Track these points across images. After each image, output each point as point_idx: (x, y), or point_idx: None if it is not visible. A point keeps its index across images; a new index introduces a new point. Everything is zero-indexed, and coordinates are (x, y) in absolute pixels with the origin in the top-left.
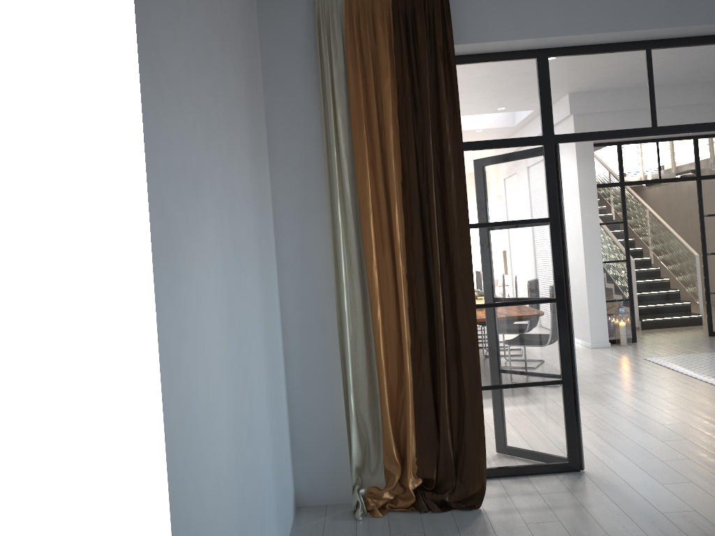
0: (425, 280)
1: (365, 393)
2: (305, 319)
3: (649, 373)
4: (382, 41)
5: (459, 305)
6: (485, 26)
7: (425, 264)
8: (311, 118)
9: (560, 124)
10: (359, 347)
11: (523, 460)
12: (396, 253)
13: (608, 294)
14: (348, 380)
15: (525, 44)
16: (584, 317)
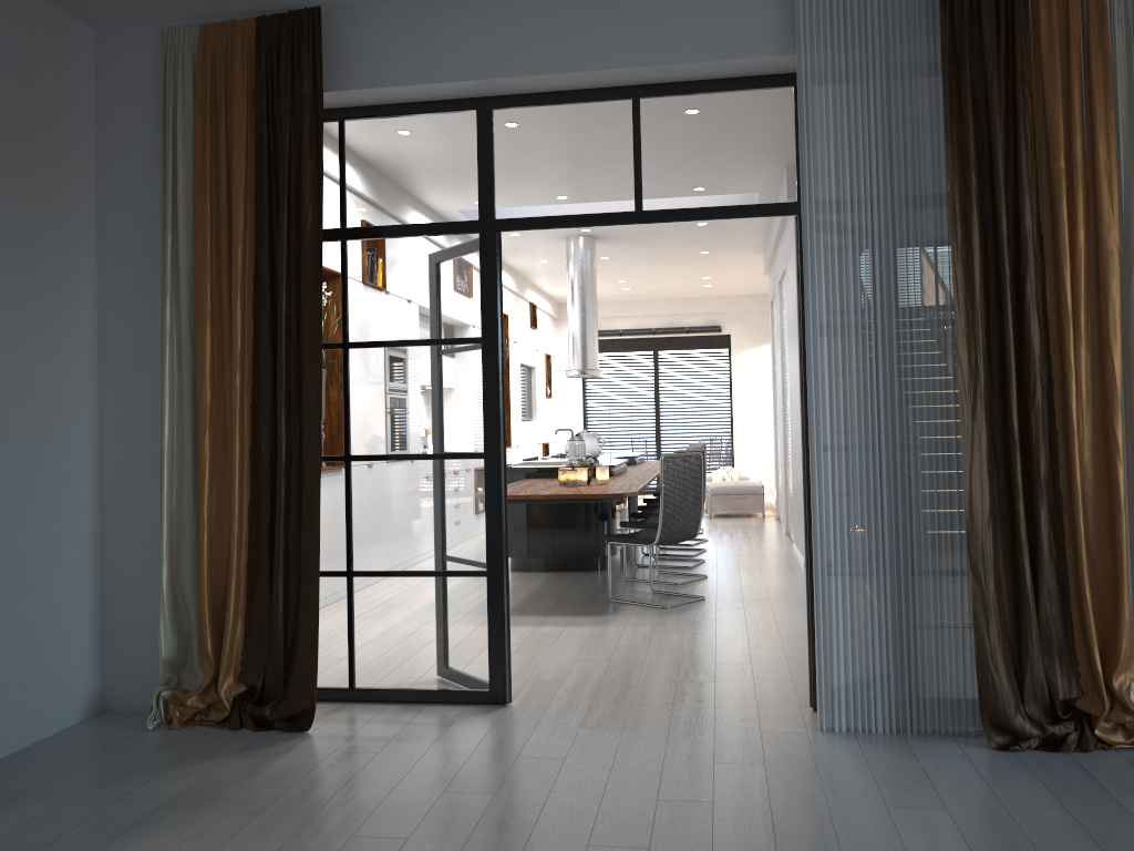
0: (271, 413)
1: (188, 563)
2: (129, 458)
3: None
4: (240, 86)
5: (304, 448)
6: (383, 65)
7: (274, 390)
8: (152, 188)
9: (504, 204)
10: (184, 499)
11: (427, 682)
12: (232, 373)
13: None
14: (161, 542)
15: (447, 90)
16: (802, 518)
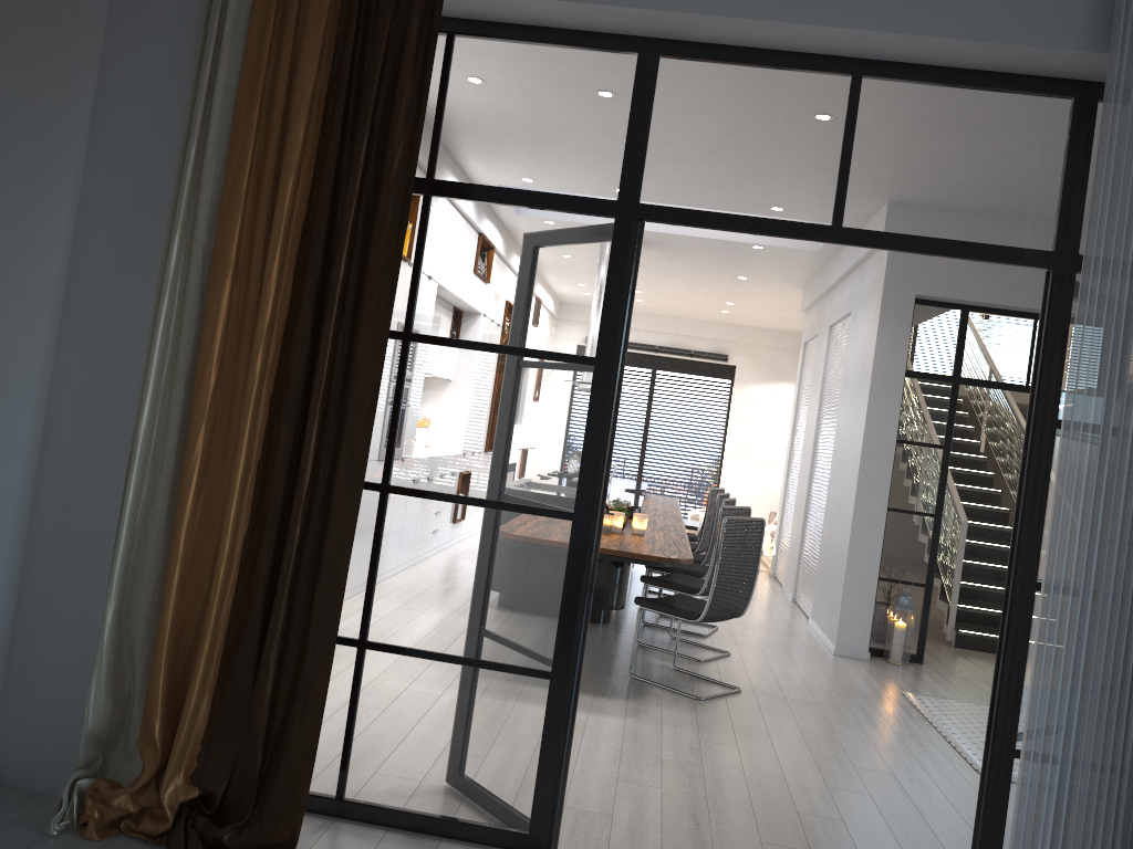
0: (298, 416)
1: (145, 602)
2: (84, 441)
3: (884, 718)
4: None
5: (338, 474)
6: None
7: (307, 385)
8: (179, 78)
9: (656, 186)
10: (155, 513)
11: (444, 807)
12: (252, 352)
13: (889, 568)
14: (112, 569)
15: (609, 18)
16: (837, 598)
